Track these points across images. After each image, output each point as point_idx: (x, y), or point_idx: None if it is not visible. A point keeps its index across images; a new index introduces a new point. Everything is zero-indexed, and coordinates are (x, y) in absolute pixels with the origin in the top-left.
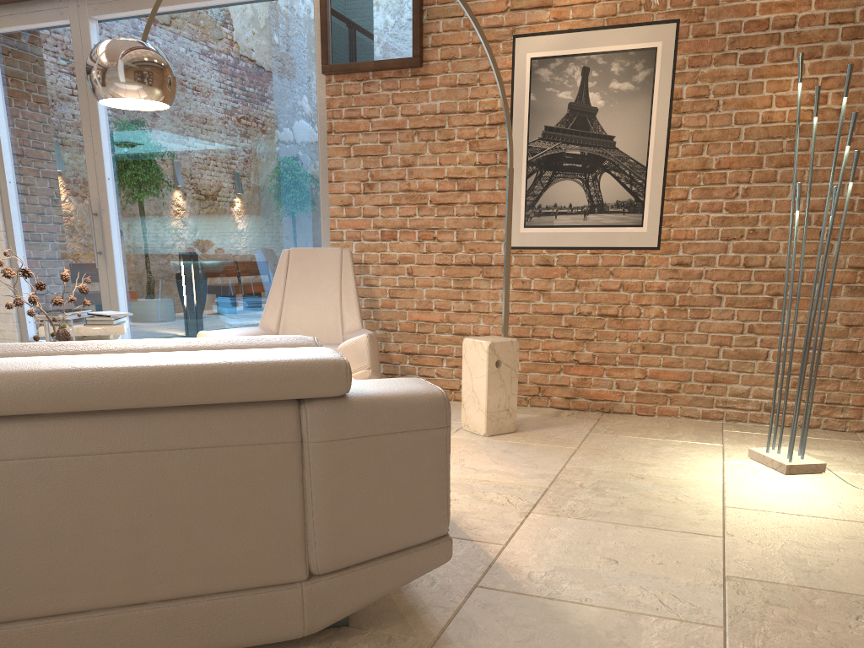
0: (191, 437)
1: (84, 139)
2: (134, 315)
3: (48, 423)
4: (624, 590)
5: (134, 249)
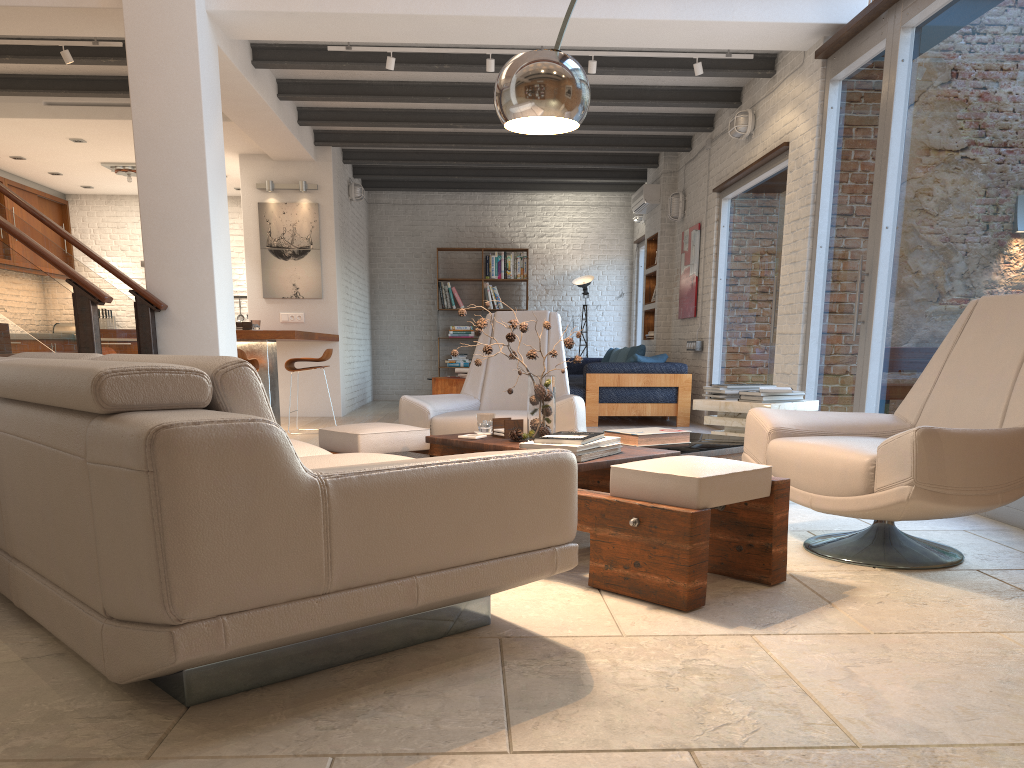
0: (52, 437)
1: (873, 182)
2: (881, 401)
3: (23, 409)
4: None
5: (894, 315)
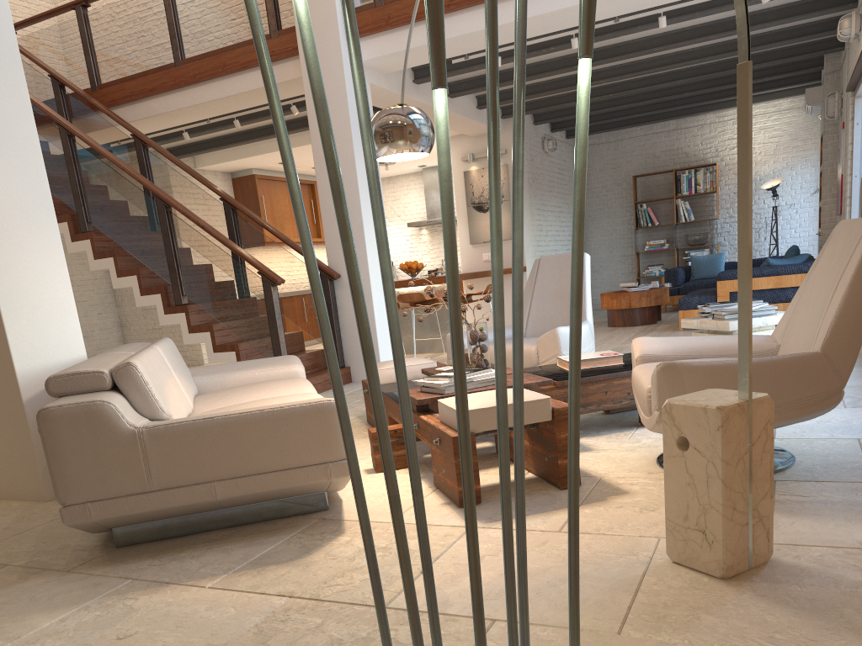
0: None
1: None
2: None
3: None
4: (59, 638)
5: None
